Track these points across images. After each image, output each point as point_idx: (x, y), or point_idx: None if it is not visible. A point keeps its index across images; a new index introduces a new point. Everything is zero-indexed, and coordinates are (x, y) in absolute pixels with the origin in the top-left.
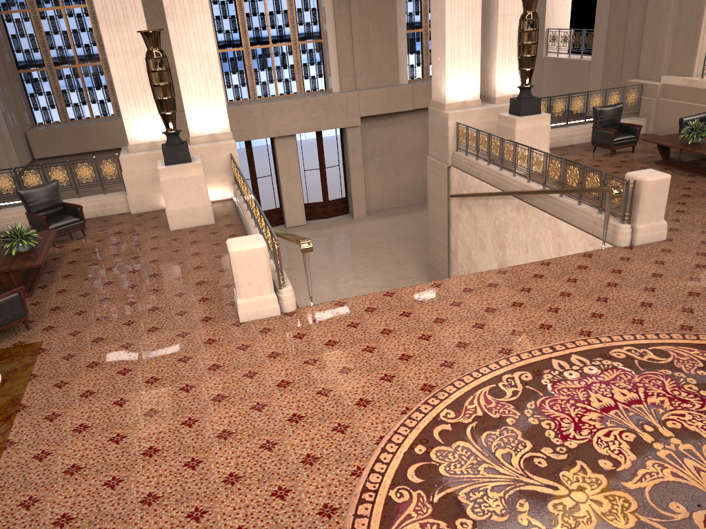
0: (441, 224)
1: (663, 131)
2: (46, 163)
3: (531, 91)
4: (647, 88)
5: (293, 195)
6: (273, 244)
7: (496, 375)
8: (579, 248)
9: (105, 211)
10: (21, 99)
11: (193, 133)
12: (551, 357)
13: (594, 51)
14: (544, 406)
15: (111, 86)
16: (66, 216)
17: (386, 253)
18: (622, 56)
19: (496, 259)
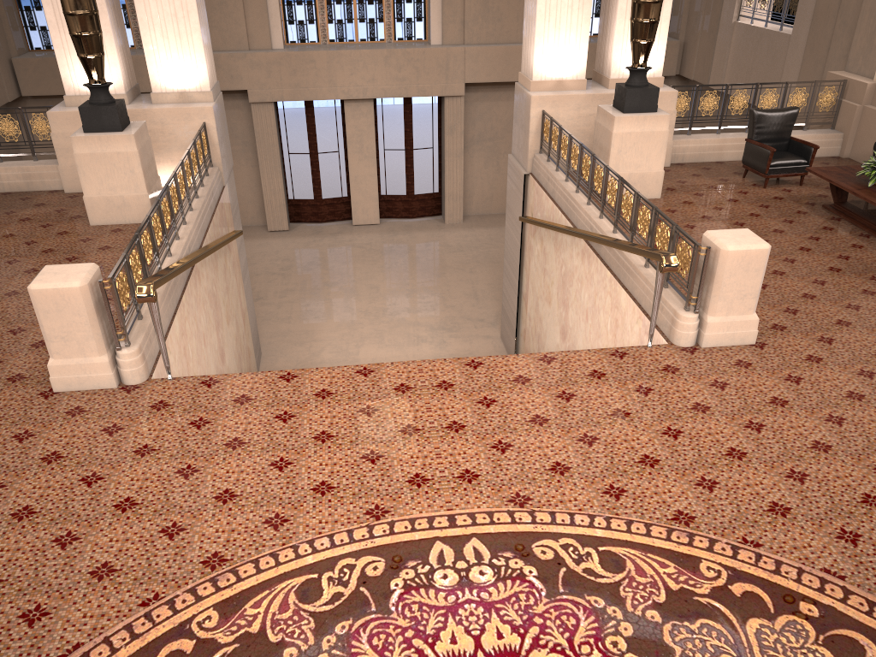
0: (514, 254)
1: (864, 156)
2: None
3: (711, 72)
4: (852, 87)
5: (364, 183)
6: (100, 284)
7: (332, 557)
8: (635, 334)
9: (32, 184)
10: (9, 13)
11: (156, 87)
12: (439, 536)
13: (797, 21)
14: (361, 633)
15: (131, 6)
16: None
17: (465, 280)
18: (832, 33)
19: (559, 321)
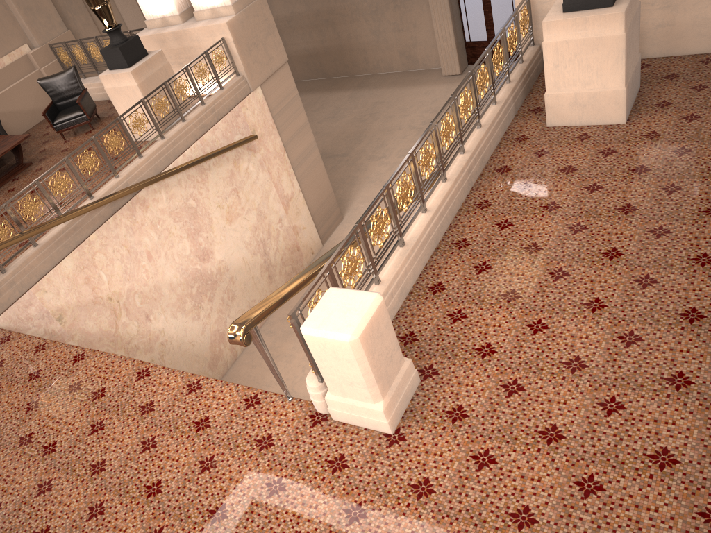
0: None
1: None
2: (98, 36)
3: None
4: None
5: None
6: None
7: None
8: None
9: None
10: None
11: (196, 6)
12: None
13: None
14: None
15: None
16: (76, 108)
17: None
18: None
19: None
